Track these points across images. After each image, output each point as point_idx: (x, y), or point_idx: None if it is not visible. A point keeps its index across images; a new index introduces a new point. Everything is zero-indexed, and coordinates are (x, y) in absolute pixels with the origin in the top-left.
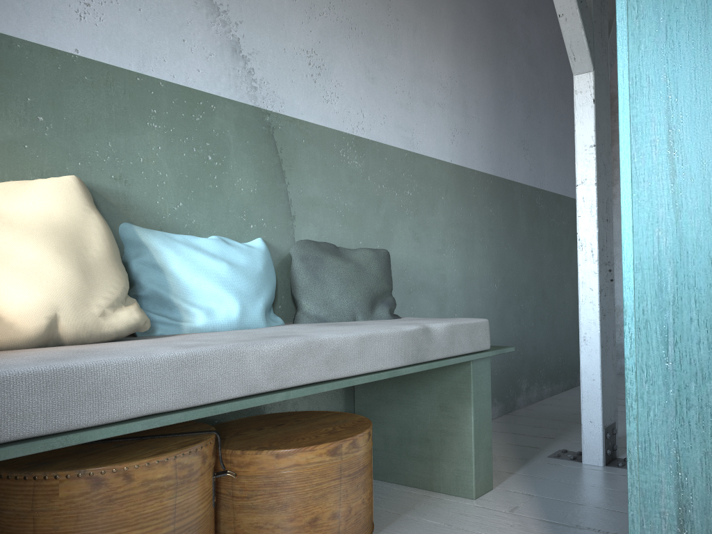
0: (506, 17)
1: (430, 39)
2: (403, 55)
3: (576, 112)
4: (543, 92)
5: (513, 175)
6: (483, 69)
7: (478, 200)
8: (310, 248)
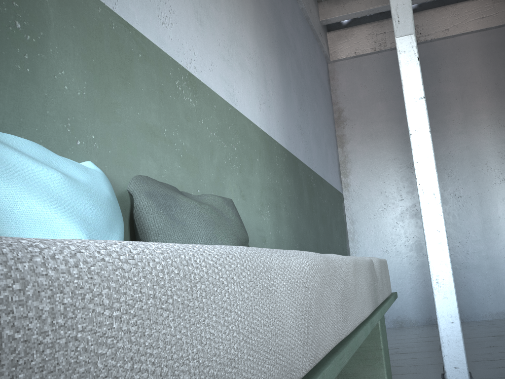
0: (282, 22)
1: (240, 10)
2: (222, 13)
3: (402, 69)
4: (306, 92)
5: (297, 153)
6: (273, 55)
7: (280, 169)
8: (155, 184)
